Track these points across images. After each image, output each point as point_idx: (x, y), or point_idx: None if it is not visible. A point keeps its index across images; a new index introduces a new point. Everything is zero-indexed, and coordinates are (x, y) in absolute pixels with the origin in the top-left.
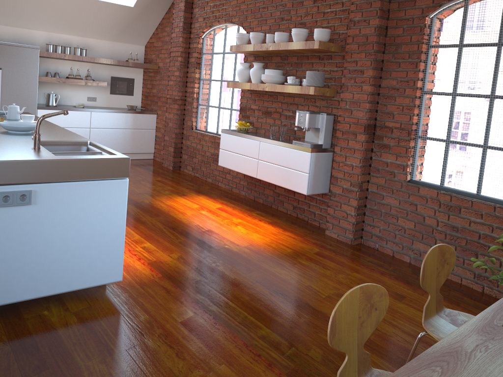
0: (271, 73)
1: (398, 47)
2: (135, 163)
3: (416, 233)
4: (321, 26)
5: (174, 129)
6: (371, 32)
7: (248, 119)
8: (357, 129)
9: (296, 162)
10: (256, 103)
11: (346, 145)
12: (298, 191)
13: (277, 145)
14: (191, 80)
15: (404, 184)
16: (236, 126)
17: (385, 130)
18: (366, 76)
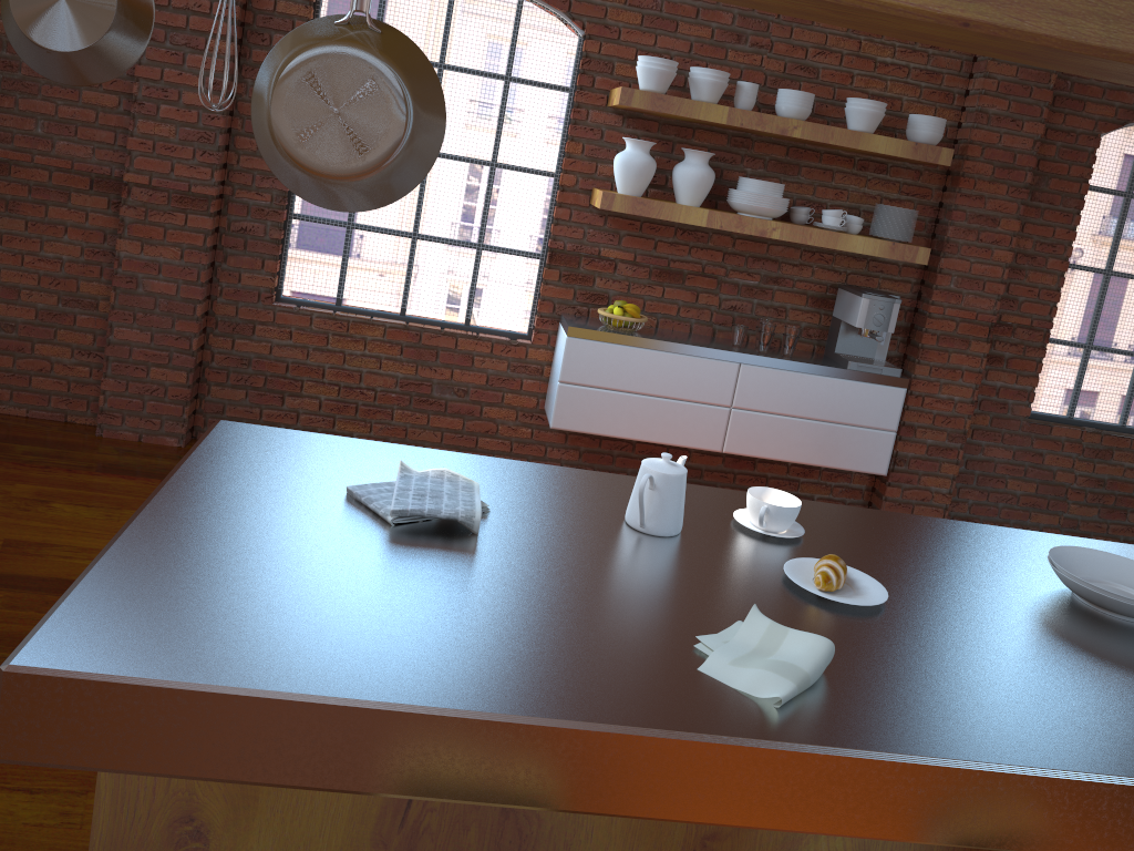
0: (777, 194)
1: (1040, 179)
2: (1, 455)
3: (1038, 500)
4: (863, 91)
5: (194, 306)
6: (1025, 147)
7: (587, 286)
8: (973, 332)
9: (863, 409)
10: (627, 245)
11: (945, 362)
12: (862, 469)
13: (803, 371)
14: None
15: (1023, 423)
16: (626, 318)
17: (1000, 329)
18: (1001, 230)
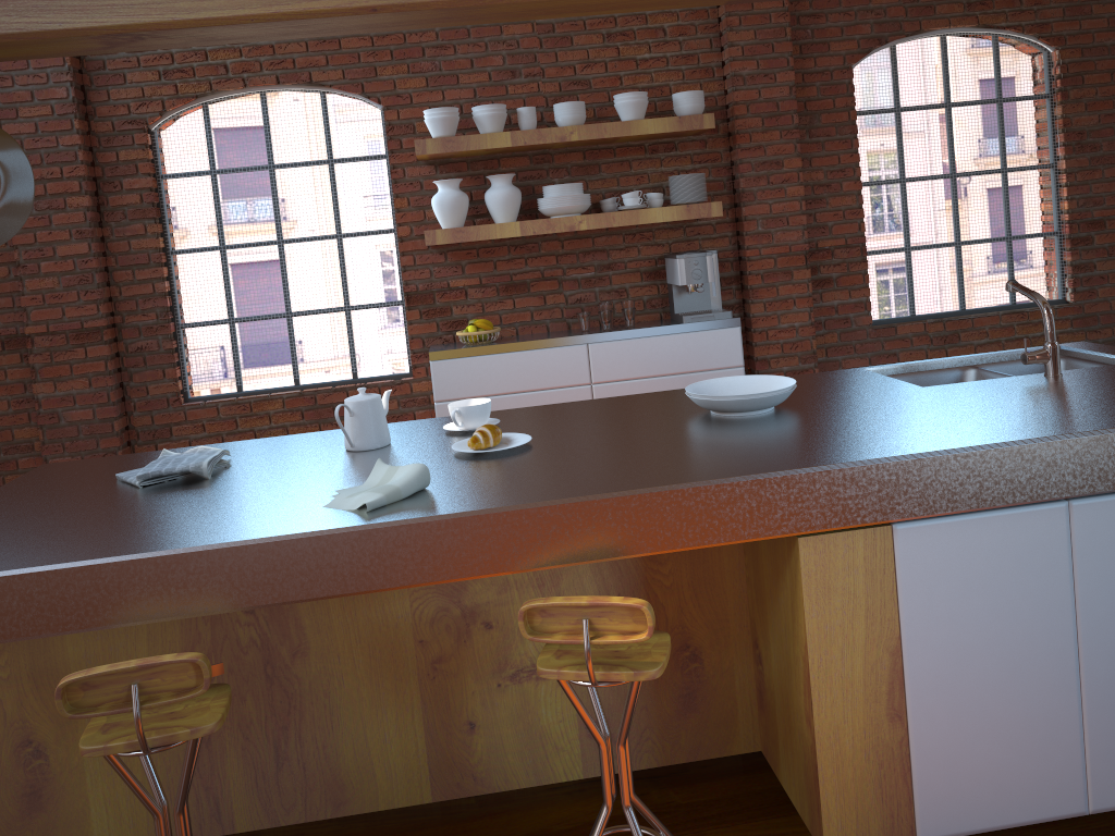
0: (576, 192)
1: (812, 118)
2: None
3: None
4: (634, 87)
5: (111, 423)
6: (783, 94)
7: (446, 316)
8: (791, 263)
9: (708, 355)
10: (470, 272)
11: (775, 295)
12: None
13: (644, 336)
14: (136, 261)
15: (869, 331)
16: (478, 332)
17: (820, 255)
18: (787, 170)
